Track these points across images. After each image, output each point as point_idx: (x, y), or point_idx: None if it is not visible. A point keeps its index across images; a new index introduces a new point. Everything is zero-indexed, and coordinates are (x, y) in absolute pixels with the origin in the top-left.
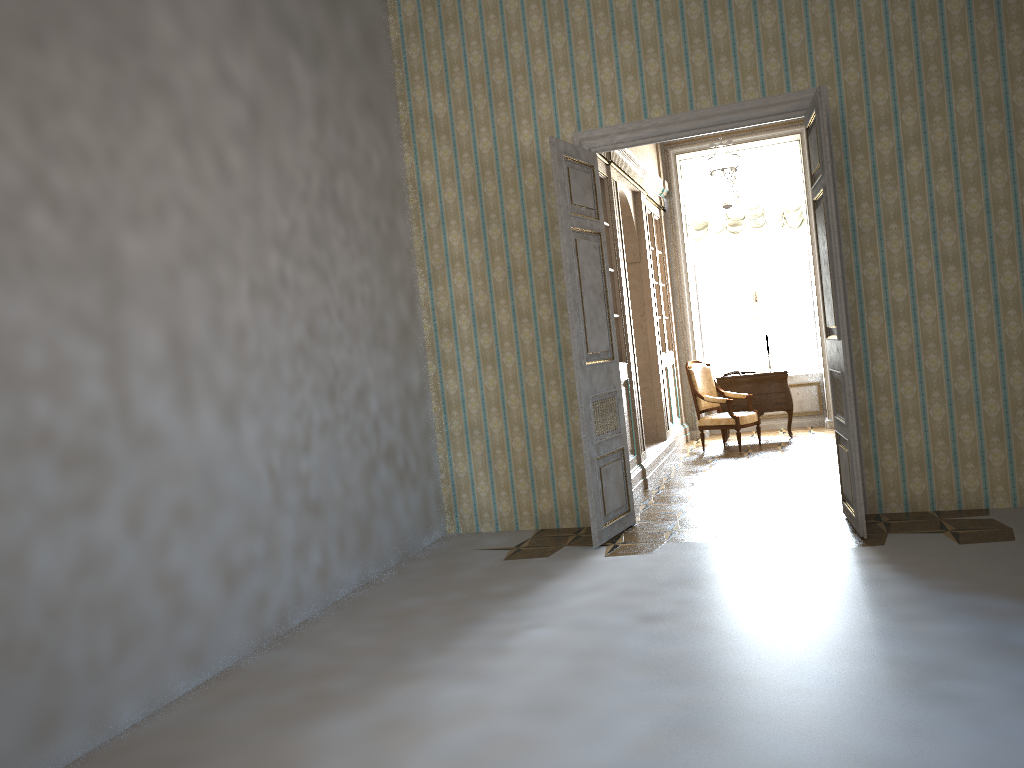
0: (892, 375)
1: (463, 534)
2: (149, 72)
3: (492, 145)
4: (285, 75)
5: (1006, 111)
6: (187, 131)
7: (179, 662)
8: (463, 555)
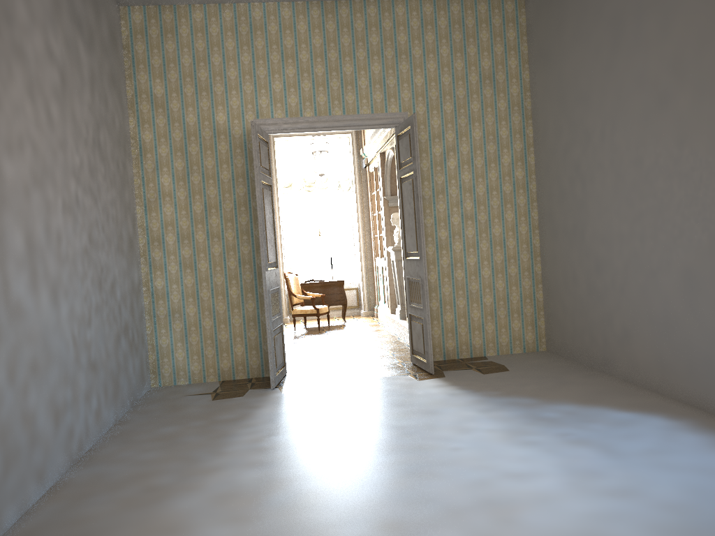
0: (438, 281)
1: (165, 387)
2: (14, 41)
3: (196, 120)
4: (76, 54)
5: (497, 139)
6: (32, 87)
7: (34, 478)
8: (178, 399)
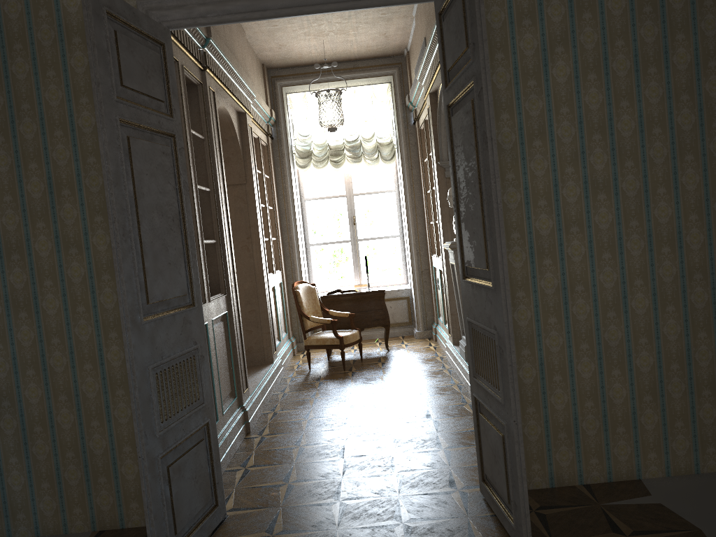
0: (536, 324)
1: None
2: None
3: (23, 8)
4: None
5: (661, 12)
6: None
7: None
8: None
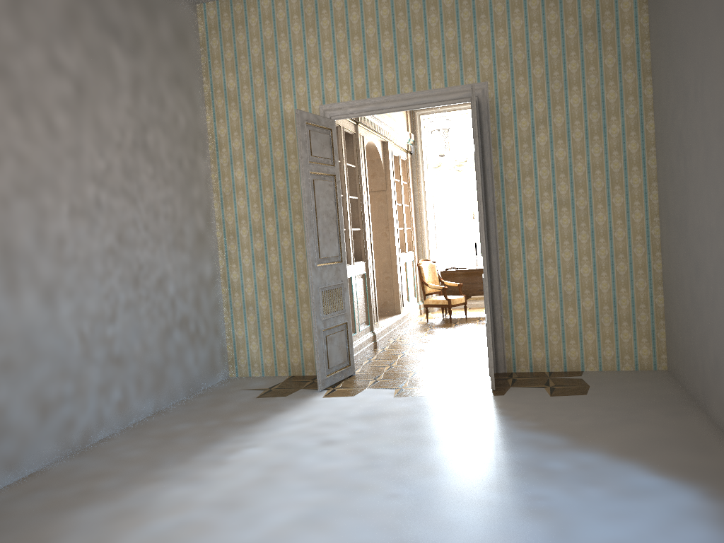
0: (524, 279)
1: (240, 378)
2: None
3: (265, 111)
4: (107, 61)
5: (602, 105)
6: (21, 102)
7: None
8: (232, 393)
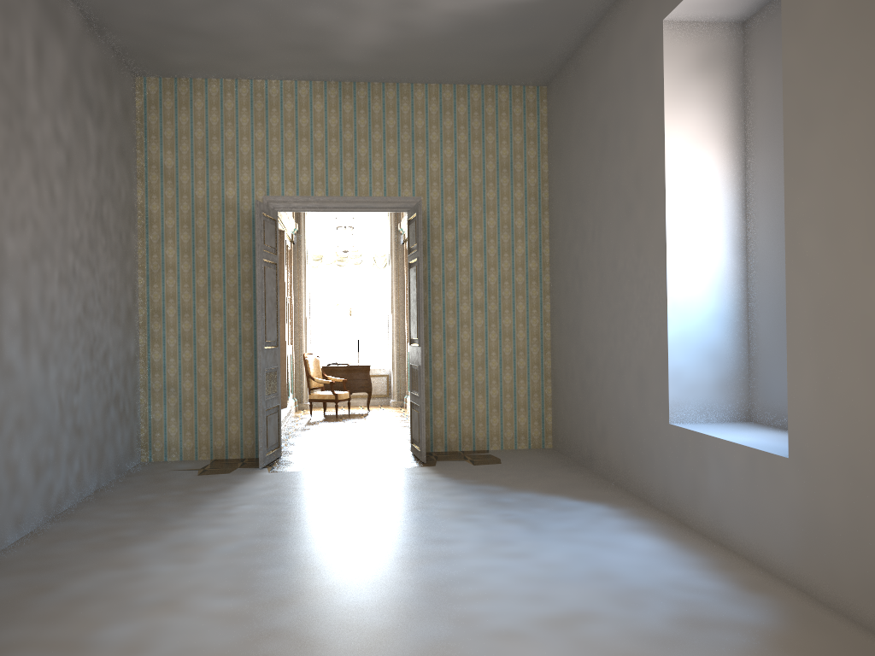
0: (444, 370)
1: (155, 462)
2: (25, 131)
3: (205, 193)
4: (84, 132)
5: (512, 229)
6: (38, 170)
7: (12, 521)
8: (165, 473)
